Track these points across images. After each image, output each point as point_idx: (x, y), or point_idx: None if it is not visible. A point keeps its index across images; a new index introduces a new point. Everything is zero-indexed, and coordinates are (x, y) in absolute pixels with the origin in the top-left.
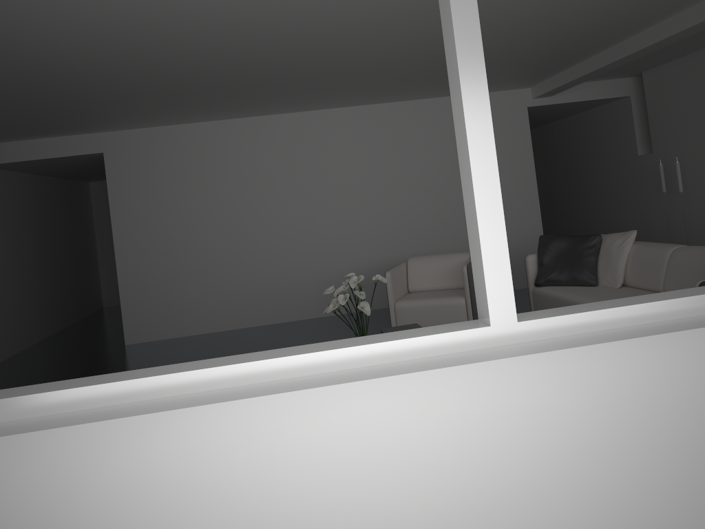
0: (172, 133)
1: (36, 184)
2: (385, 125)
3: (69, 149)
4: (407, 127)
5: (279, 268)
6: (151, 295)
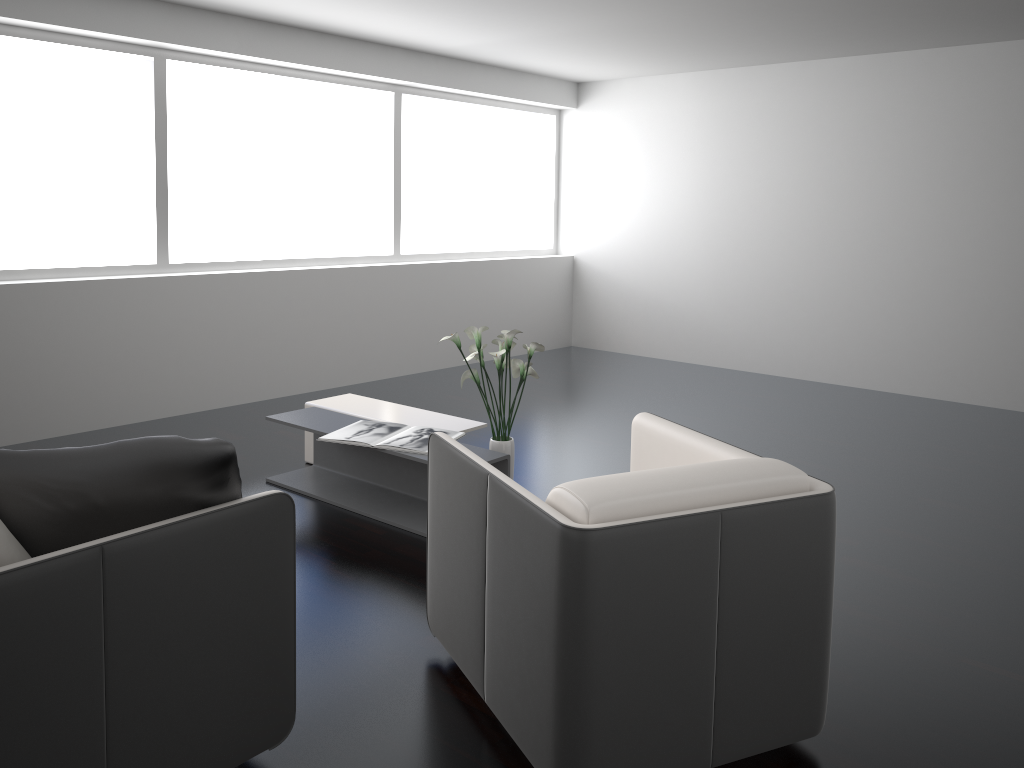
0: None
1: None
2: None
3: None
4: None
5: None
6: None
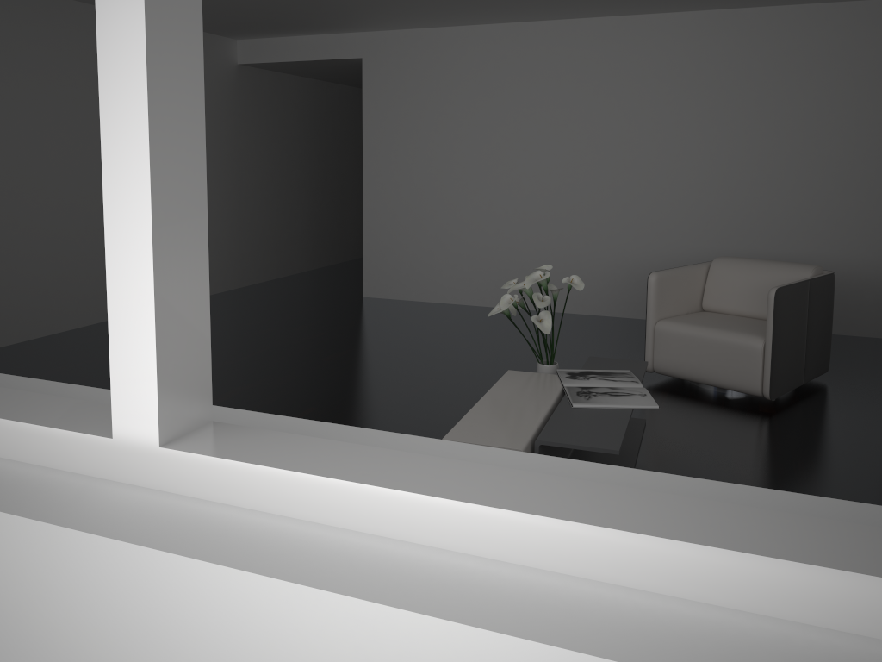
0: (442, 38)
1: (320, 93)
2: (751, 43)
3: (326, 51)
4: (789, 50)
5: (555, 239)
6: (397, 243)
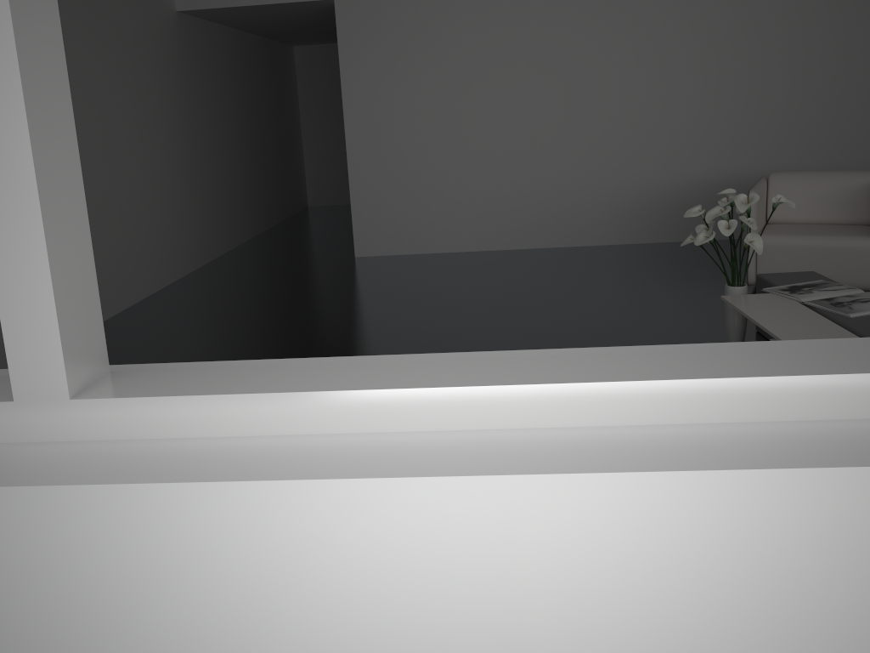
0: None
1: (238, 43)
2: None
3: None
4: None
5: (559, 175)
6: (390, 196)
